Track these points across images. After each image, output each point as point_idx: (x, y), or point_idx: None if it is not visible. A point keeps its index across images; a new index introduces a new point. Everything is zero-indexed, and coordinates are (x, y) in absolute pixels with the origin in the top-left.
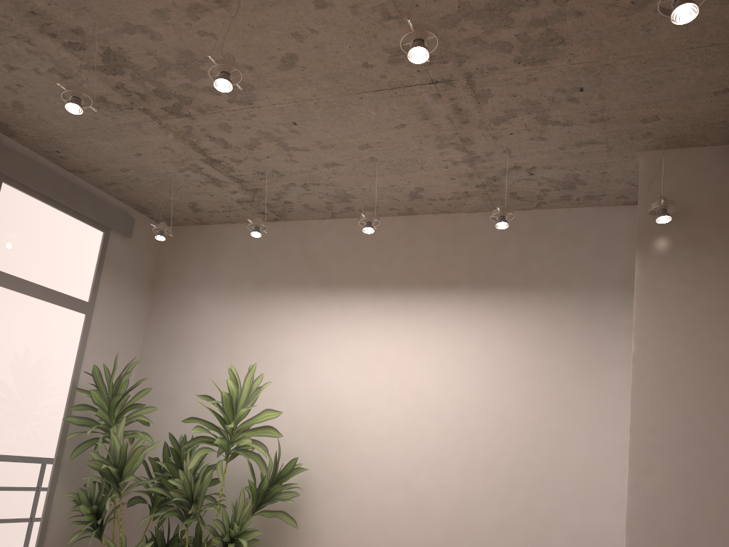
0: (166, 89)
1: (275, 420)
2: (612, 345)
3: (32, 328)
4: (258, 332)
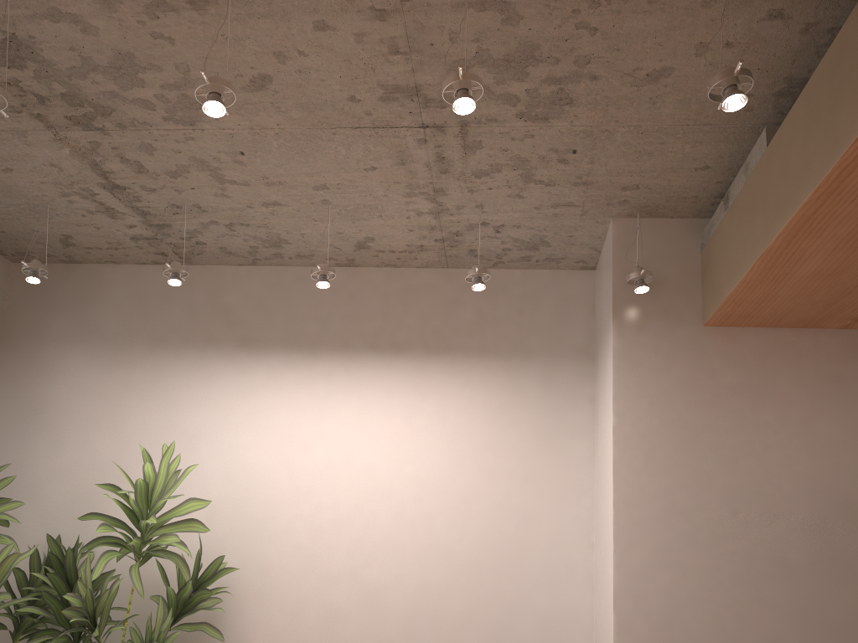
0: (81, 94)
1: None
2: (574, 416)
3: None
4: (157, 402)
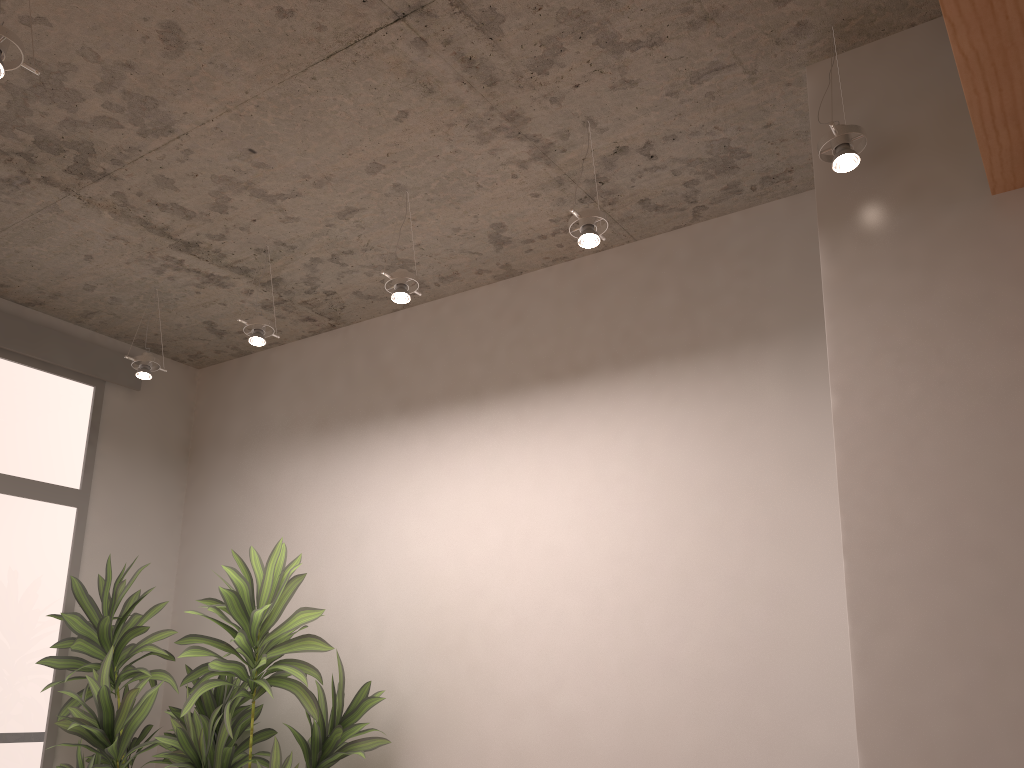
0: (49, 135)
1: (353, 628)
2: None
3: None
4: (323, 497)
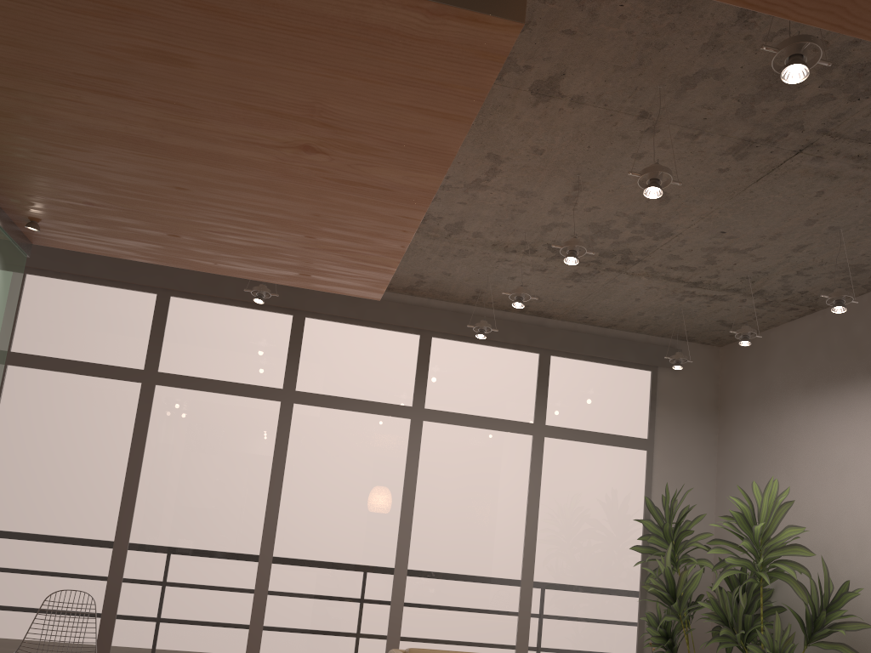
0: (605, 250)
1: (841, 540)
2: None
3: (596, 470)
4: (813, 440)
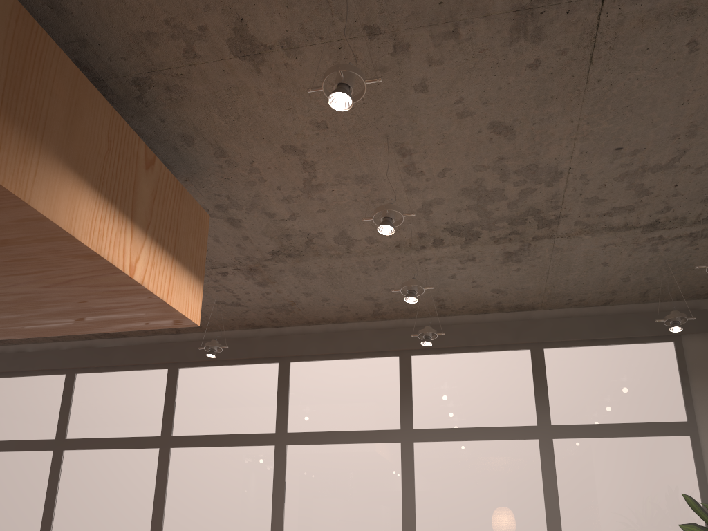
0: (510, 217)
1: None
2: None
3: (626, 468)
4: None
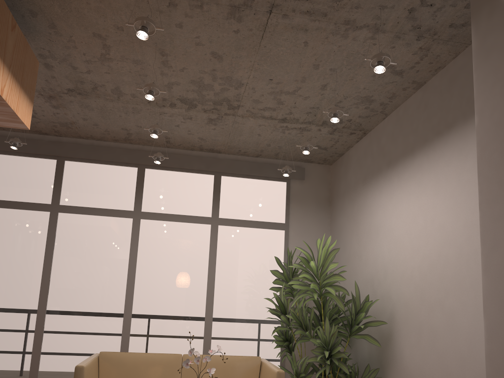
0: (214, 100)
1: (377, 272)
2: None
3: (252, 244)
4: (366, 213)
